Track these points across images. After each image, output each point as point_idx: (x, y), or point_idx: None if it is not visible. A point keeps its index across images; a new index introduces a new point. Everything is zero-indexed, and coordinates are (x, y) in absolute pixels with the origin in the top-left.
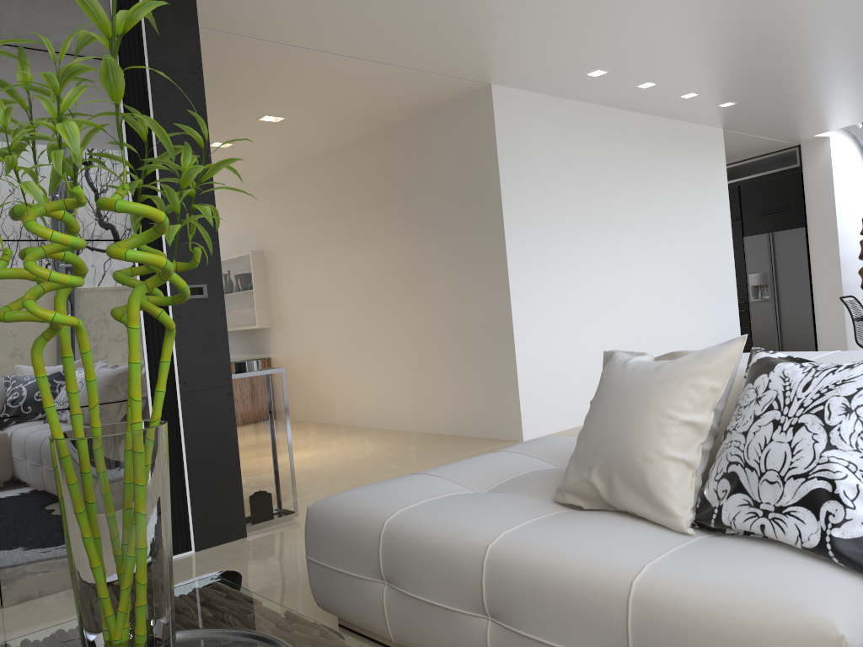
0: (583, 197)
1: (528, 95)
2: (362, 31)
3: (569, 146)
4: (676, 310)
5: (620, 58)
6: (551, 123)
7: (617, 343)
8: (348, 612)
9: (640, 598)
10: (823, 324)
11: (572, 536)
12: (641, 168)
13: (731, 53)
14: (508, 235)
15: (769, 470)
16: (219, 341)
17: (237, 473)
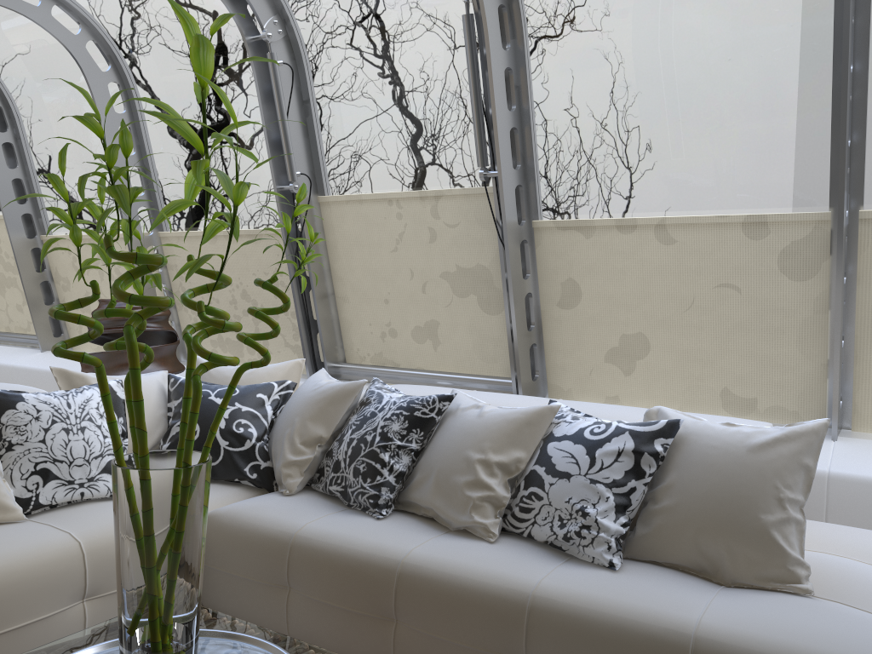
0: None
1: None
2: None
3: None
4: None
5: None
6: None
7: None
8: None
9: (90, 549)
10: None
11: None
12: None
13: None
14: None
15: (77, 458)
16: None
17: None
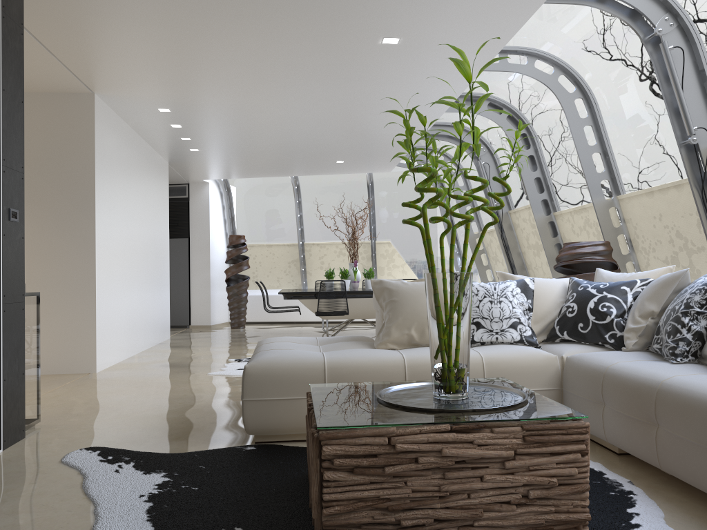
0: (124, 192)
1: (108, 108)
2: (83, 33)
3: (120, 152)
4: (151, 283)
5: (190, 107)
6: (115, 133)
7: (131, 303)
8: (287, 424)
9: (487, 362)
10: (196, 303)
11: None
12: (143, 179)
13: (240, 124)
14: (97, 211)
15: (495, 317)
16: (21, 262)
17: (23, 379)
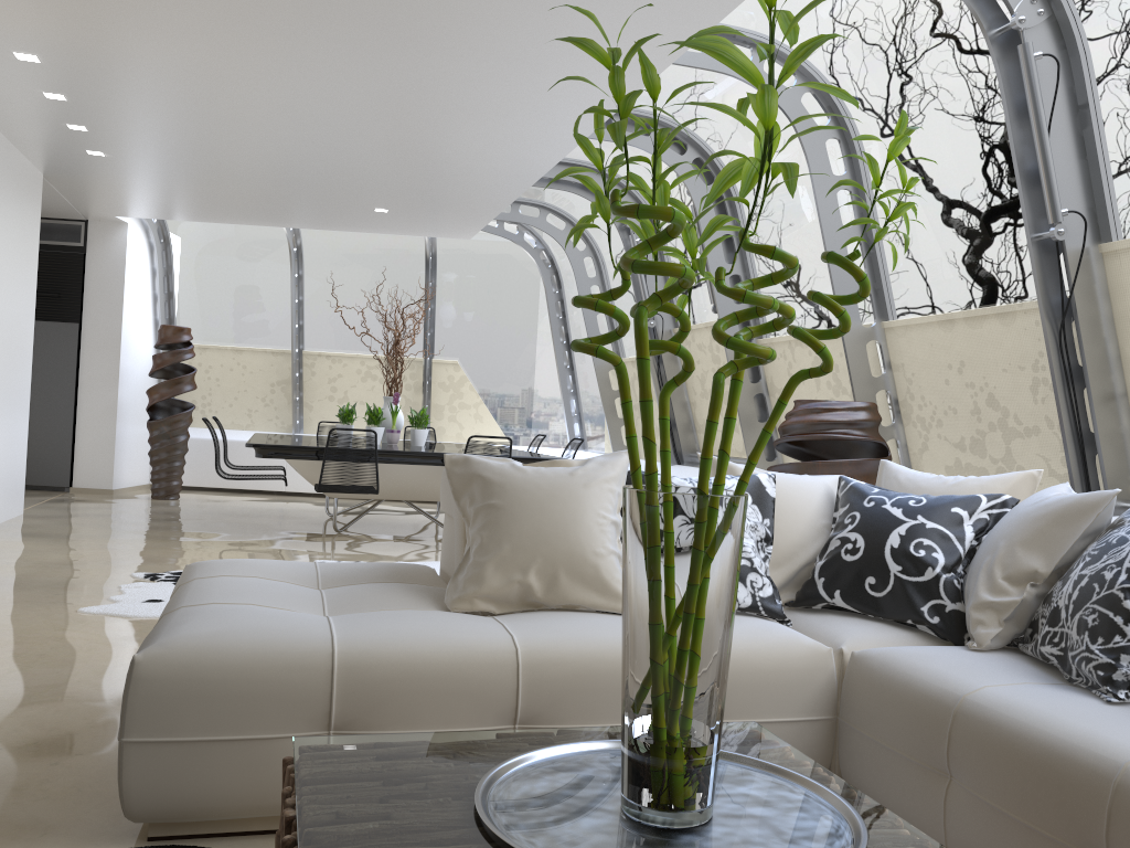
0: None
1: None
2: None
3: None
4: None
5: (84, 58)
6: None
7: None
8: (230, 799)
9: None
10: (86, 447)
11: (578, 628)
12: None
13: (192, 111)
14: None
15: None
16: None
17: None
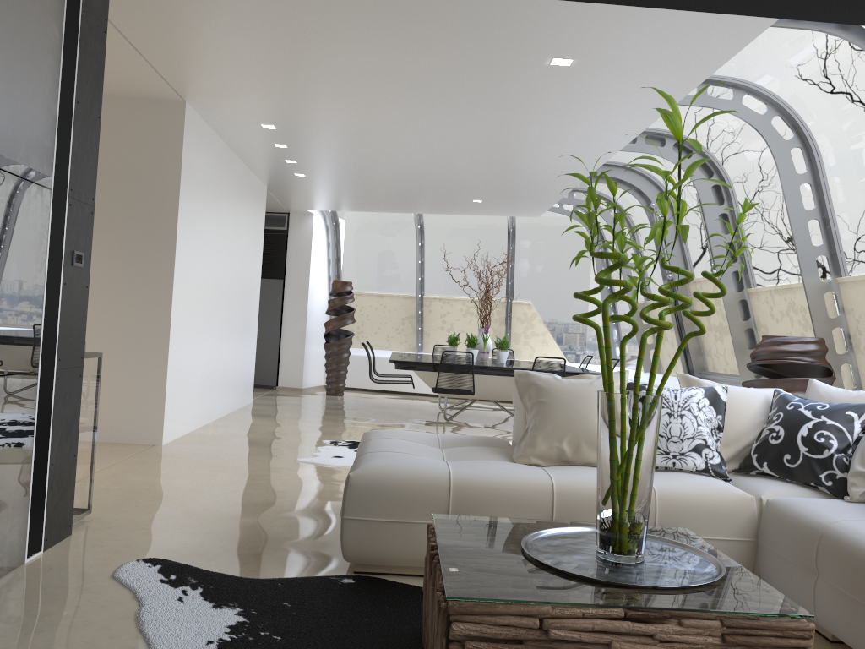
0: (211, 223)
1: (200, 120)
2: (178, 30)
3: (211, 175)
4: (235, 335)
5: (300, 125)
6: (206, 151)
7: (210, 359)
8: (396, 554)
9: (661, 497)
10: (286, 360)
11: (590, 475)
12: (236, 208)
13: (360, 149)
14: (177, 246)
15: (673, 436)
16: (82, 317)
17: (74, 463)
